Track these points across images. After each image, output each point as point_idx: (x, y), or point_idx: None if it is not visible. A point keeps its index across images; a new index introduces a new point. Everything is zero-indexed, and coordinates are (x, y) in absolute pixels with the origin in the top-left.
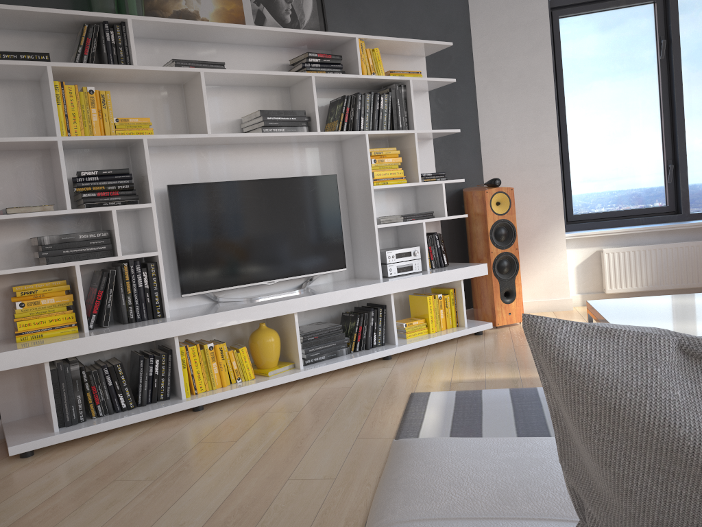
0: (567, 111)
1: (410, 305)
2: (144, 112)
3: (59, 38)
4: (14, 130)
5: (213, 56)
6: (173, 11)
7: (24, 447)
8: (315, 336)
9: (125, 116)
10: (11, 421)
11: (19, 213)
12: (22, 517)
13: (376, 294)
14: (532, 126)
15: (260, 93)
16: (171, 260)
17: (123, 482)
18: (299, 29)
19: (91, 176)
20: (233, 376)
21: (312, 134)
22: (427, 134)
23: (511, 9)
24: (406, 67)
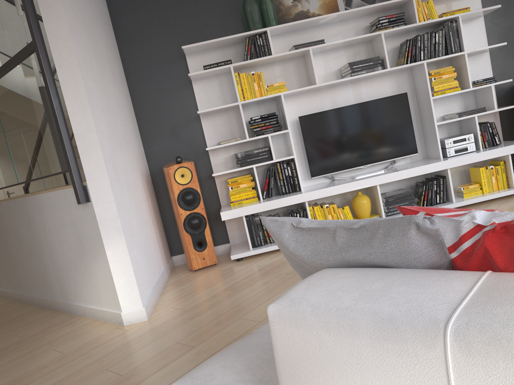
0: None
1: (470, 174)
2: (284, 76)
3: (237, 46)
4: (221, 100)
5: (320, 33)
6: (294, 14)
7: (237, 256)
8: (393, 198)
9: (274, 81)
10: (234, 244)
11: (225, 143)
12: (231, 285)
13: (434, 170)
14: None
15: (352, 49)
16: (305, 158)
17: (274, 274)
18: (370, 5)
19: (257, 119)
20: None
21: (384, 71)
22: (478, 51)
23: None
24: (463, 3)
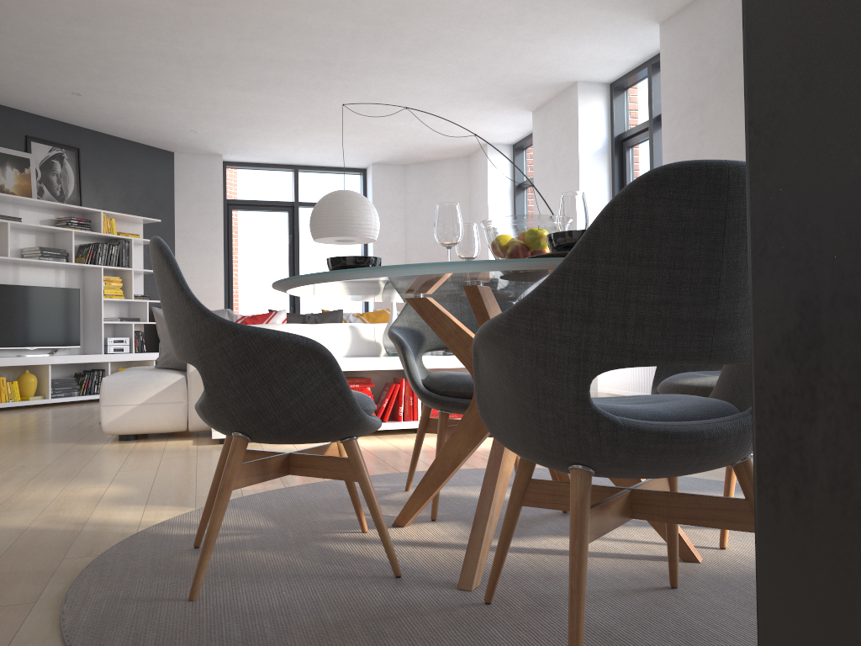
0: (234, 267)
1: None
2: None
3: None
4: None
5: (9, 210)
6: None
7: None
8: (59, 382)
9: None
10: None
11: None
12: None
13: (100, 360)
14: (209, 274)
15: (36, 235)
16: None
17: None
18: (68, 204)
19: None
20: (8, 397)
21: (70, 263)
22: (140, 271)
23: (201, 203)
24: (130, 229)
